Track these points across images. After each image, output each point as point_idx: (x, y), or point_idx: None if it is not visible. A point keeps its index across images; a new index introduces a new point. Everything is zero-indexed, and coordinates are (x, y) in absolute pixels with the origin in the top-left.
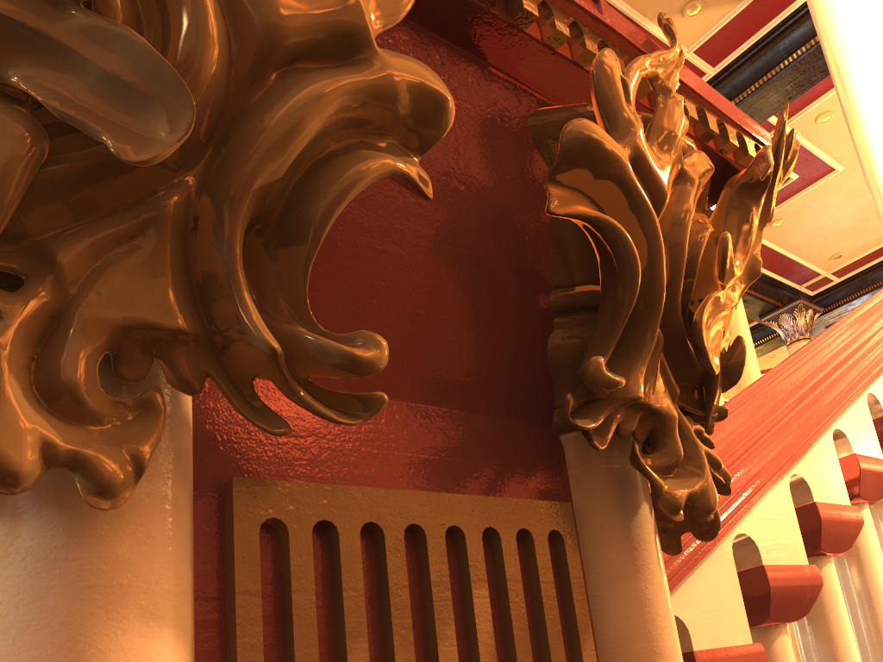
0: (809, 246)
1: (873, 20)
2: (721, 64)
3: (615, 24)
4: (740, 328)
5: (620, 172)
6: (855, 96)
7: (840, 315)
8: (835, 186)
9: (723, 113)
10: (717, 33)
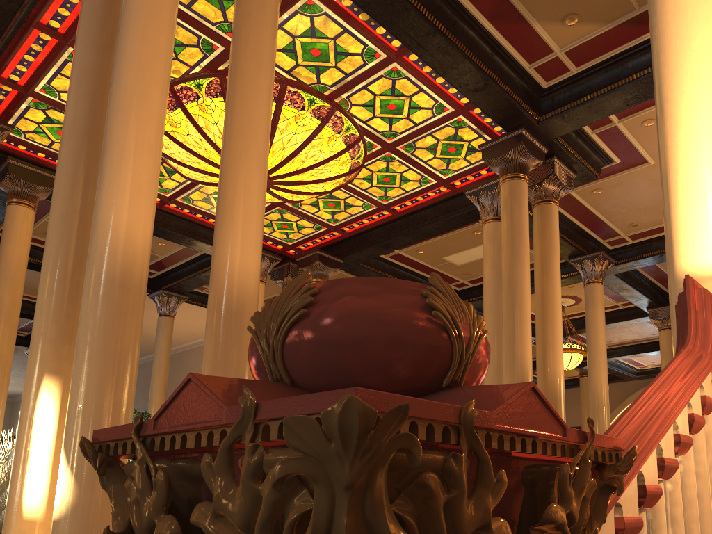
0: (616, 213)
1: (696, 152)
2: (583, 66)
3: (570, 437)
4: (553, 272)
5: (562, 529)
6: (673, 200)
7: (627, 268)
8: (645, 174)
9: (605, 447)
10: (585, 42)
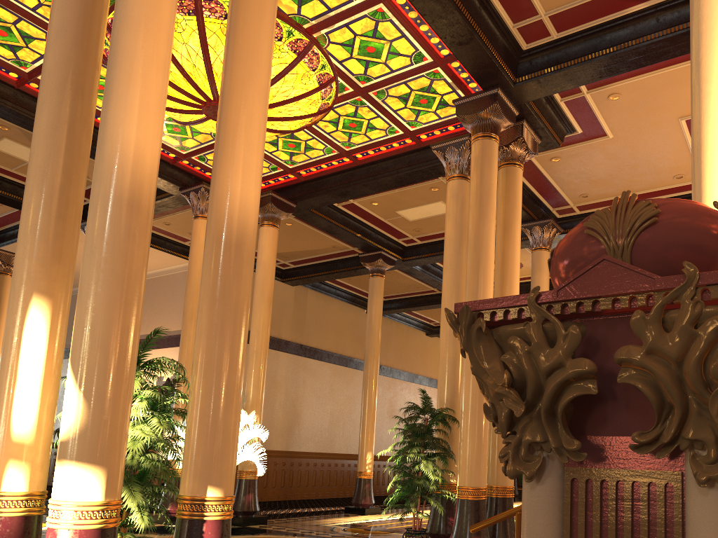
0: (569, 182)
1: None
2: (563, 32)
3: None
4: (515, 235)
5: None
6: (705, 172)
7: None
8: (602, 147)
9: None
10: (569, 9)
